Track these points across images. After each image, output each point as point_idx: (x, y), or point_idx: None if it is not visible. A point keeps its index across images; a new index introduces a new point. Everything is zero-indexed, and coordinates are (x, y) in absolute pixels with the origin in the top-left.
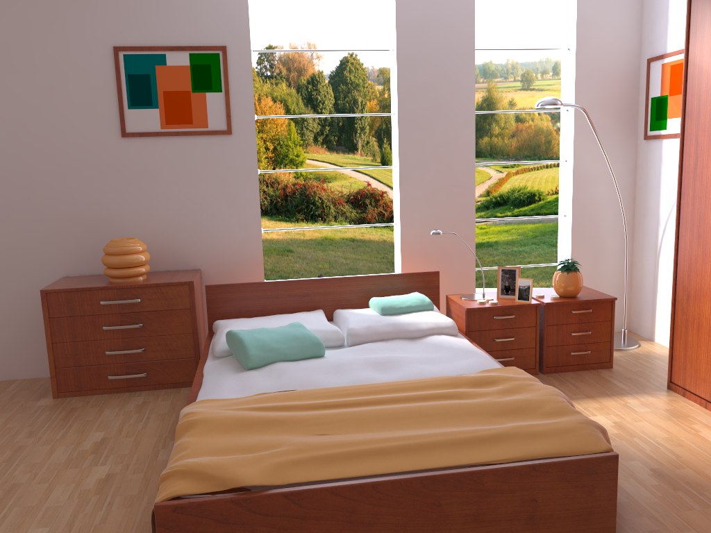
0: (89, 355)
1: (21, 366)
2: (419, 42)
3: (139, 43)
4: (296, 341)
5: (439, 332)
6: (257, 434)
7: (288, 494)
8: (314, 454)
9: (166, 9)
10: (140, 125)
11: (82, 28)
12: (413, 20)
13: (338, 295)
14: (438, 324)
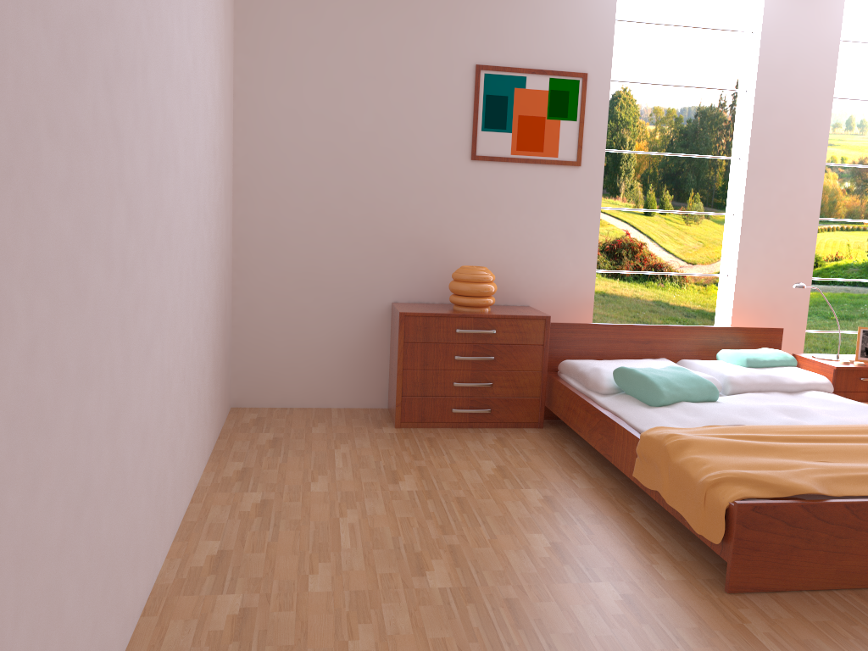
0: (436, 385)
1: (336, 394)
2: (779, 85)
3: (502, 63)
4: (693, 382)
5: (816, 388)
6: (758, 457)
7: (849, 504)
8: (844, 474)
9: (532, 30)
10: (491, 148)
11: (448, 42)
12: (775, 62)
13: (679, 345)
14: (814, 380)
